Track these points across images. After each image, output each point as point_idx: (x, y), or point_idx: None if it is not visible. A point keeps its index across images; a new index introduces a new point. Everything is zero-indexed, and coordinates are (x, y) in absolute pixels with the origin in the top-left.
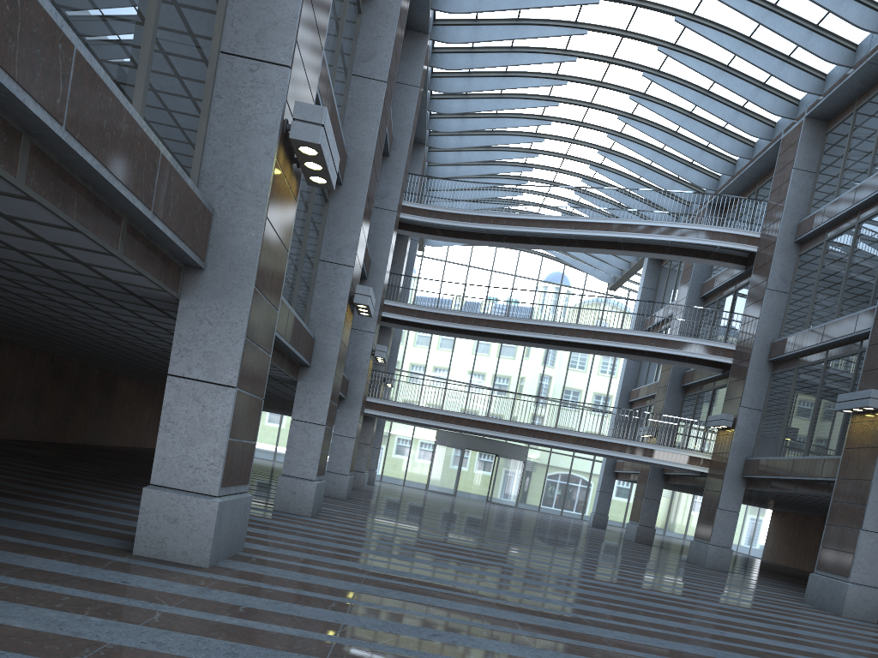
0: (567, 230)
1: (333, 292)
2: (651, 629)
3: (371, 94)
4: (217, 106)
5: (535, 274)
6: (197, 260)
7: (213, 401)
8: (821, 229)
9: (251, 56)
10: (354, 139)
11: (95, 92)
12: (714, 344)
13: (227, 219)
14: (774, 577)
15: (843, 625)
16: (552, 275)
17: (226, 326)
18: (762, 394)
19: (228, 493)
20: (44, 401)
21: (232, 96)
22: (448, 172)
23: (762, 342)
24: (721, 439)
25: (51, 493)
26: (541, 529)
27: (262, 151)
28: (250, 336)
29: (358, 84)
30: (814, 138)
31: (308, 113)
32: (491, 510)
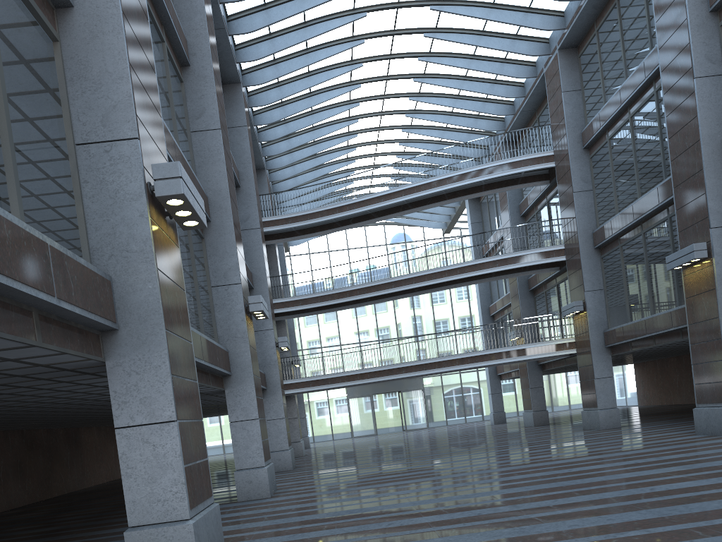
0: (399, 199)
1: (230, 309)
2: (594, 507)
3: (211, 142)
4: (87, 190)
5: (382, 240)
6: (110, 323)
7: (161, 438)
8: (602, 131)
9: (103, 140)
10: (209, 181)
11: None
12: (546, 249)
13: (125, 281)
14: (658, 418)
15: None
16: (396, 237)
17: (152, 371)
18: (599, 276)
19: (198, 512)
20: (25, 470)
21: (97, 177)
22: (290, 184)
23: (585, 235)
24: (578, 322)
25: None
26: (457, 440)
27: (137, 214)
28: (175, 372)
29: (198, 137)
30: (570, 63)
31: (165, 171)
32: (410, 437)
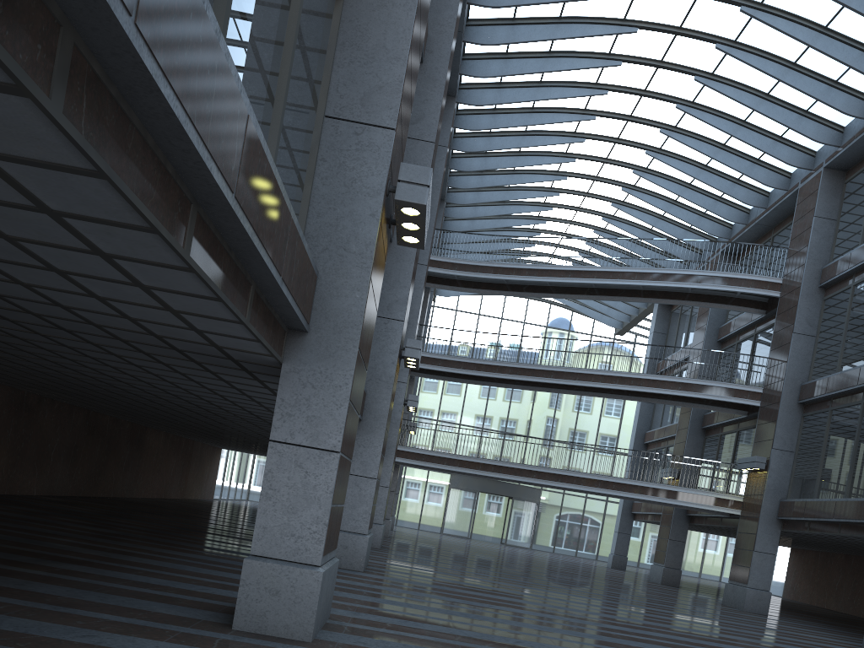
0: (589, 280)
1: (383, 346)
2: None
3: (420, 154)
4: (321, 169)
5: (544, 321)
6: (304, 323)
7: (317, 467)
8: (848, 274)
9: (356, 120)
10: None
11: (256, 158)
12: (741, 388)
13: (331, 281)
14: (811, 618)
15: None
16: (560, 321)
17: (330, 390)
18: (794, 436)
19: (325, 561)
20: (79, 456)
21: (337, 159)
22: (464, 226)
23: (791, 384)
24: (753, 481)
25: (116, 556)
26: (570, 573)
27: (367, 212)
28: (352, 398)
29: (407, 145)
30: (833, 187)
31: (413, 174)
32: (512, 553)
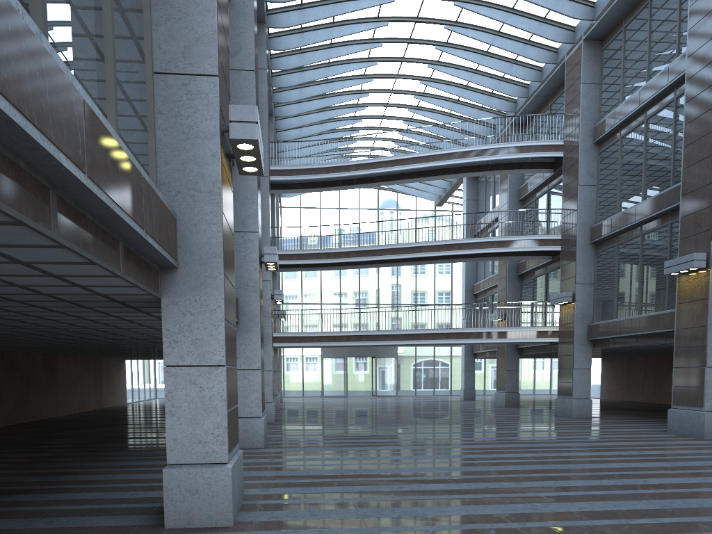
0: (406, 166)
1: (245, 256)
2: (596, 492)
3: (244, 83)
4: (160, 122)
5: (375, 205)
6: (173, 261)
7: (208, 381)
8: (615, 129)
9: (182, 72)
10: None
11: (99, 135)
12: (544, 237)
13: (189, 220)
14: (625, 413)
15: None
16: (389, 203)
17: (207, 314)
18: (591, 270)
19: (231, 456)
20: (3, 391)
21: (172, 110)
22: (294, 135)
23: (583, 228)
24: (564, 312)
25: (53, 479)
26: (432, 412)
27: (208, 154)
28: (227, 317)
29: (231, 76)
30: (593, 56)
31: (242, 114)
32: (383, 403)
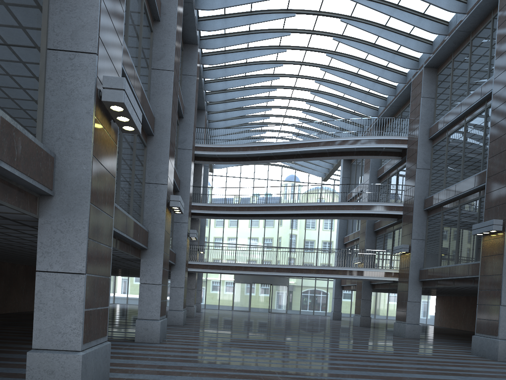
0: (294, 149)
1: (156, 201)
2: None
3: (165, 79)
4: (49, 85)
5: (279, 177)
6: (46, 190)
7: (70, 285)
8: (444, 129)
9: (69, 50)
10: (158, 107)
11: None
12: (390, 204)
13: (65, 160)
14: (446, 337)
15: (501, 367)
16: (289, 177)
17: (73, 233)
18: (423, 230)
19: (90, 346)
20: None
21: (59, 77)
22: (221, 125)
23: (419, 199)
24: (403, 259)
25: None
26: (303, 326)
27: (84, 111)
28: (92, 237)
29: (156, 74)
30: (430, 78)
31: (112, 83)
32: (272, 318)
